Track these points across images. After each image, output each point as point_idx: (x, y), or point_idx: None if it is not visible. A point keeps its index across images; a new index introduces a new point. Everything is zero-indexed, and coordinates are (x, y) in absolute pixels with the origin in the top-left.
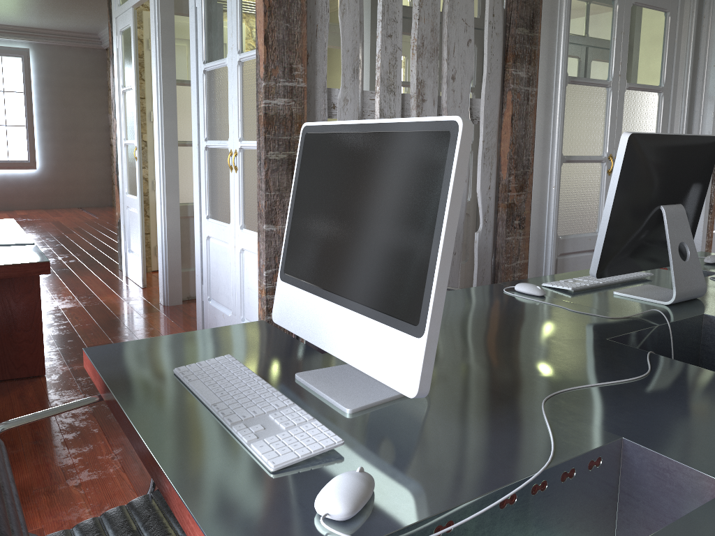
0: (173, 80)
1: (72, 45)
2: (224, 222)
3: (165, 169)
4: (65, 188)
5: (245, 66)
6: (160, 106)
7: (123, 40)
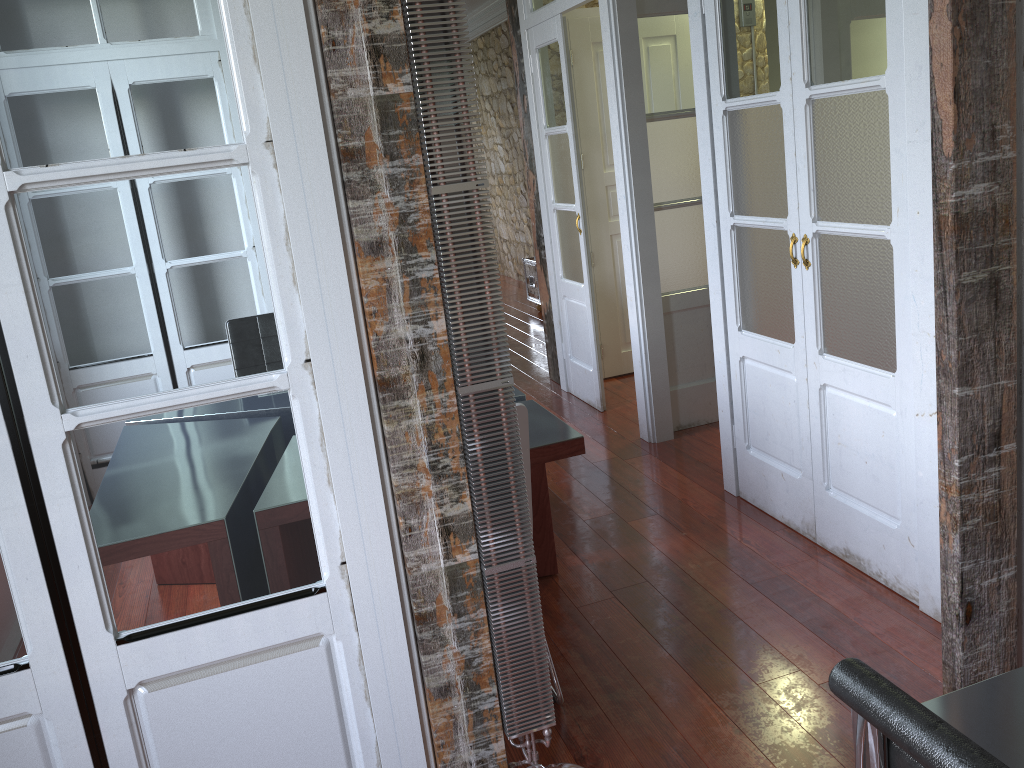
0: (641, 118)
1: None
2: (777, 340)
3: (639, 250)
4: None
5: (821, 106)
6: (627, 159)
7: (541, 60)
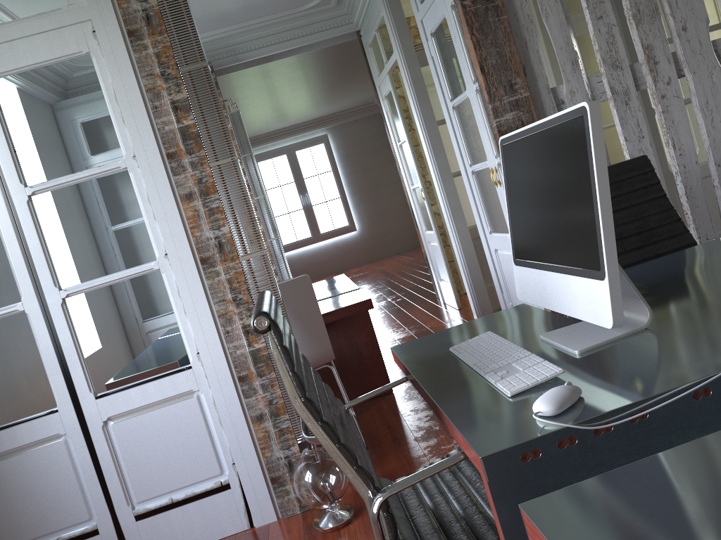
0: (434, 123)
1: (357, 118)
2: (504, 233)
3: (448, 201)
4: (382, 240)
5: None
6: (429, 148)
7: (388, 103)
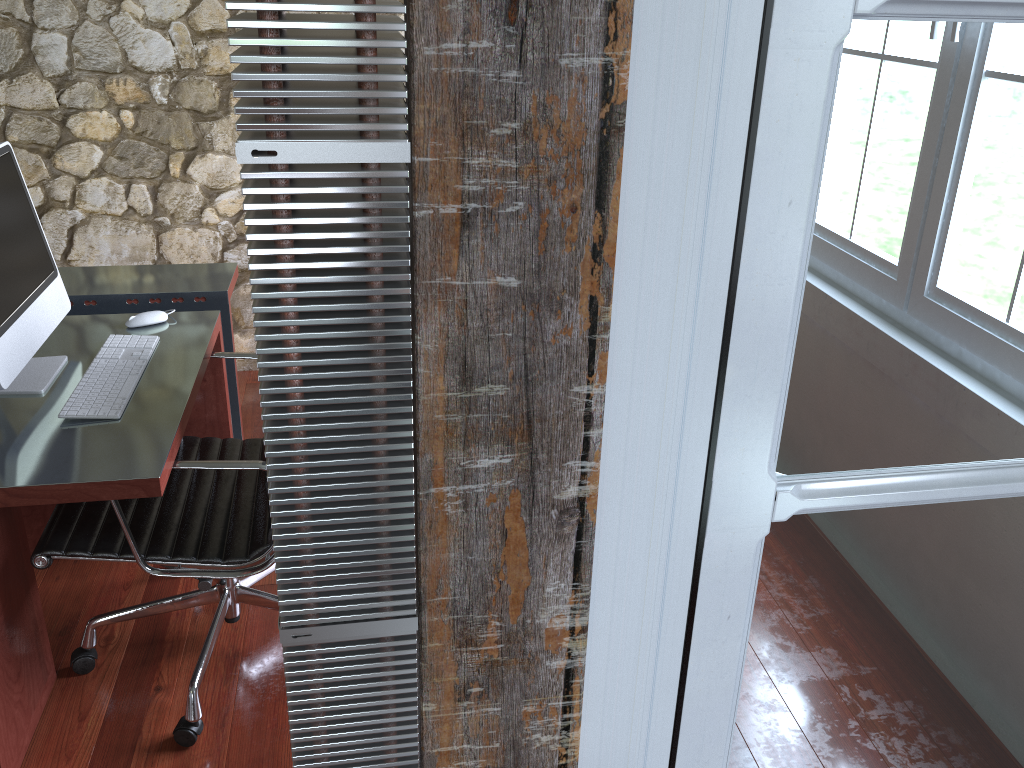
0: None
1: None
2: None
3: None
4: None
5: None
6: None
7: None
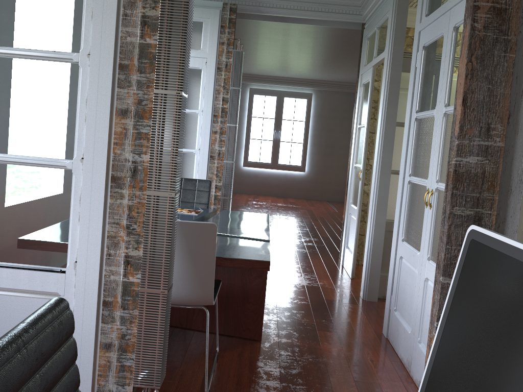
0: (393, 122)
1: (339, 90)
2: (415, 249)
3: (378, 192)
4: (320, 186)
5: (449, 118)
6: (381, 142)
7: (363, 90)
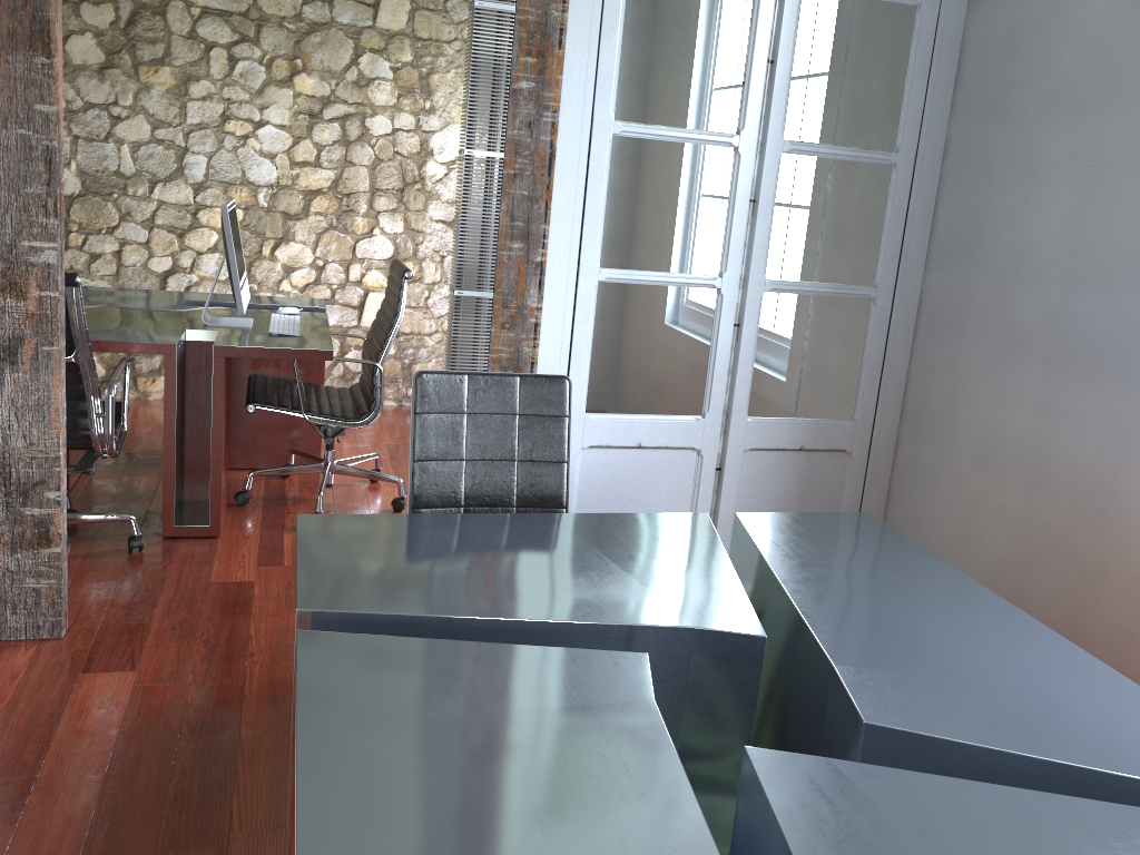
0: None
1: None
2: None
3: None
4: None
5: None
6: None
7: None
